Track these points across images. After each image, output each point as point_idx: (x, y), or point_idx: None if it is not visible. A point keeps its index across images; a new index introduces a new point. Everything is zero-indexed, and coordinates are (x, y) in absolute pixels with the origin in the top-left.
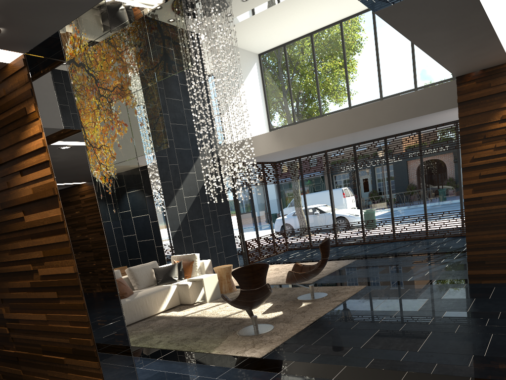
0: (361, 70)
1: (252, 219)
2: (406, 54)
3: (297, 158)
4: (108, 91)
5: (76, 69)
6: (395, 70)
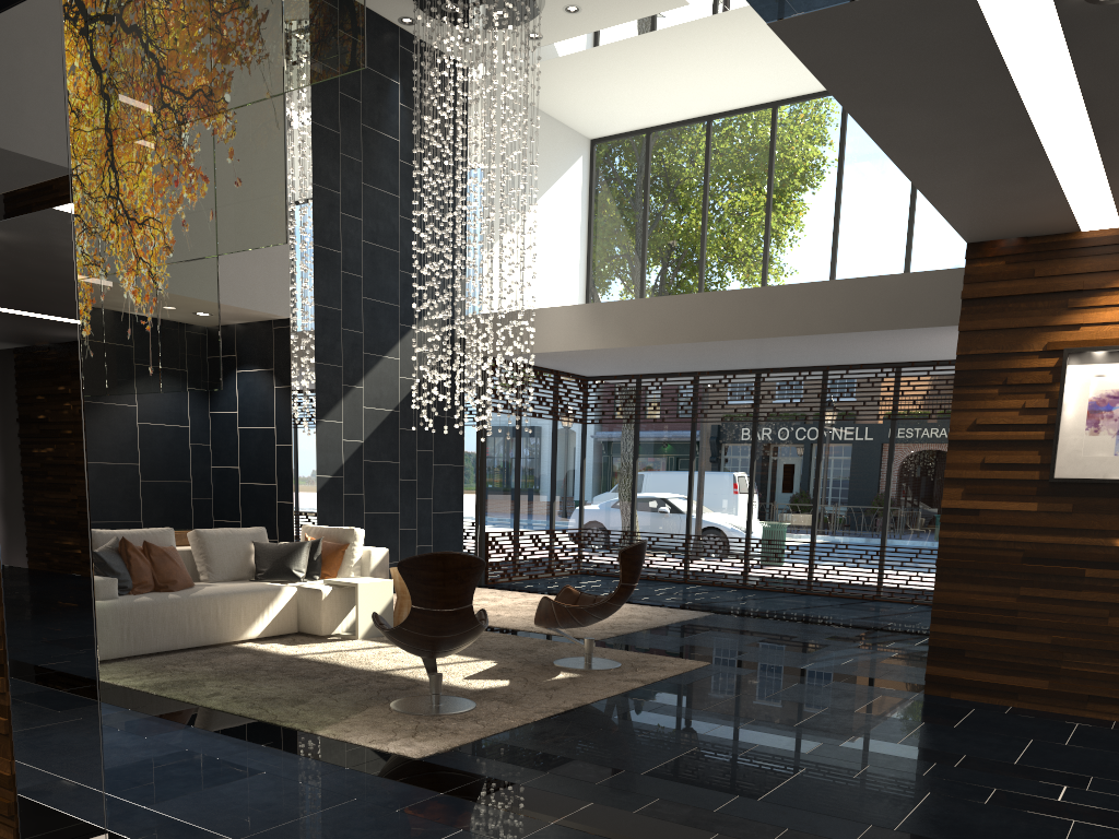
0: (801, 216)
1: (510, 490)
2: (899, 199)
3: (635, 377)
4: (182, 98)
5: (122, 38)
6: (870, 228)
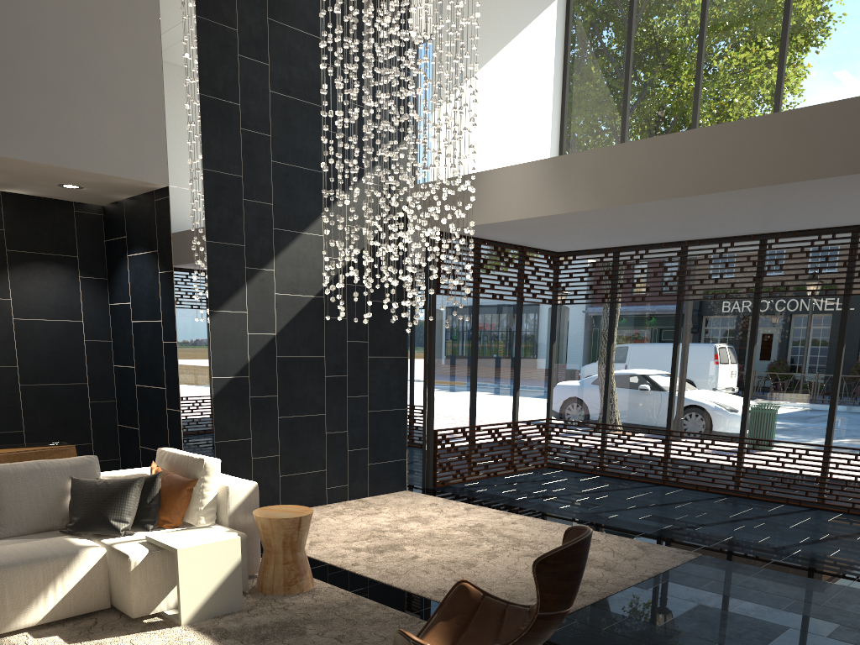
0: (830, 34)
1: (465, 381)
2: None
3: (611, 250)
4: None
5: None
6: None
